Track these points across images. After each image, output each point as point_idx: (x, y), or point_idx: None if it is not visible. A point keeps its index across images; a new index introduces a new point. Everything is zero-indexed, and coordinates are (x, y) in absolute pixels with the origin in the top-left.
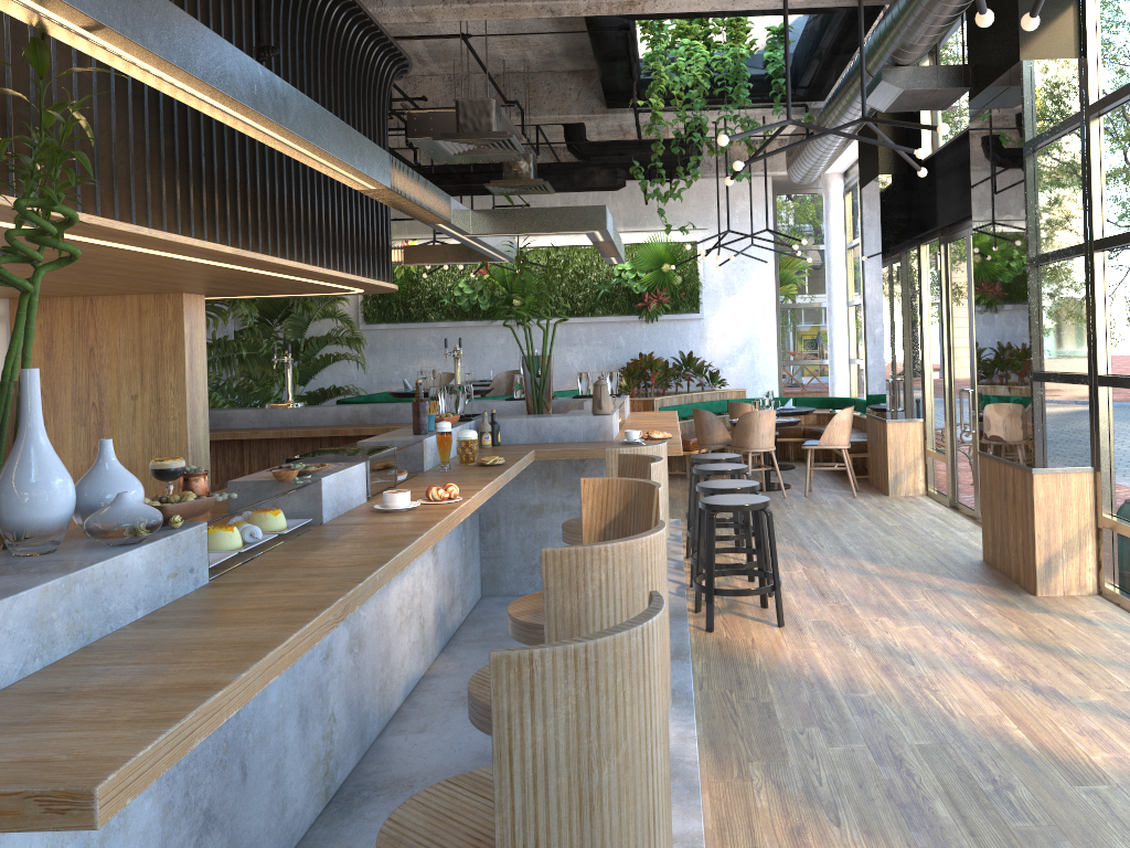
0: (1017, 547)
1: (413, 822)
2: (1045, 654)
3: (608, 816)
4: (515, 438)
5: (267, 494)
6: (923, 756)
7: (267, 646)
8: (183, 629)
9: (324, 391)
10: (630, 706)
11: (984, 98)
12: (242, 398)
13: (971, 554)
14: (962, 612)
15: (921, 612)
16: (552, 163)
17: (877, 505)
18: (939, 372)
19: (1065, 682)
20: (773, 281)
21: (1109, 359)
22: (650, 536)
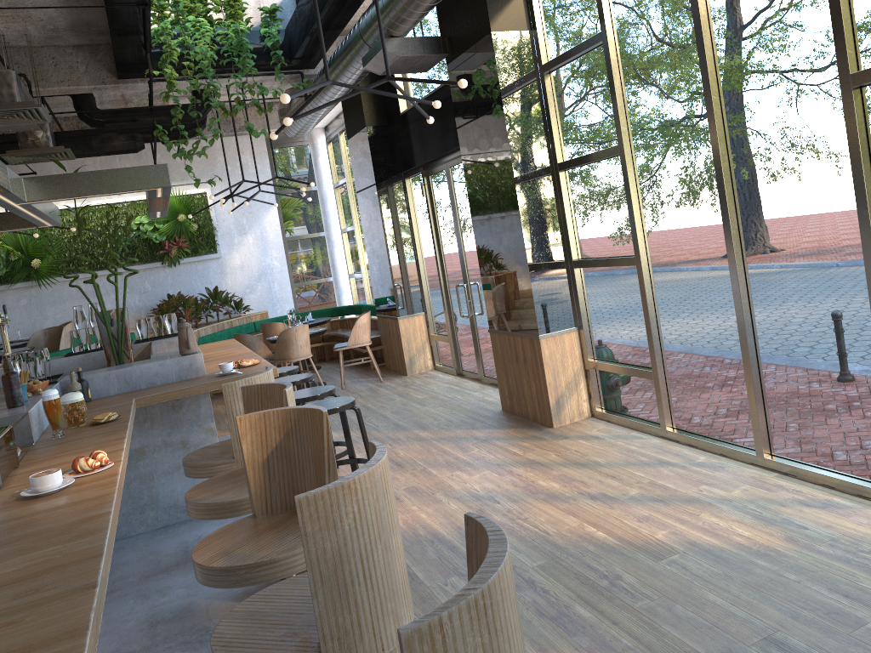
0: (532, 395)
1: None
2: (583, 469)
3: None
4: (106, 391)
5: None
6: (546, 574)
7: None
8: None
9: None
10: (515, 633)
11: (462, 62)
12: None
13: (492, 407)
14: (510, 452)
15: (482, 460)
16: (60, 132)
17: (403, 384)
18: (434, 275)
19: (608, 486)
20: (277, 219)
21: (579, 248)
22: (383, 458)
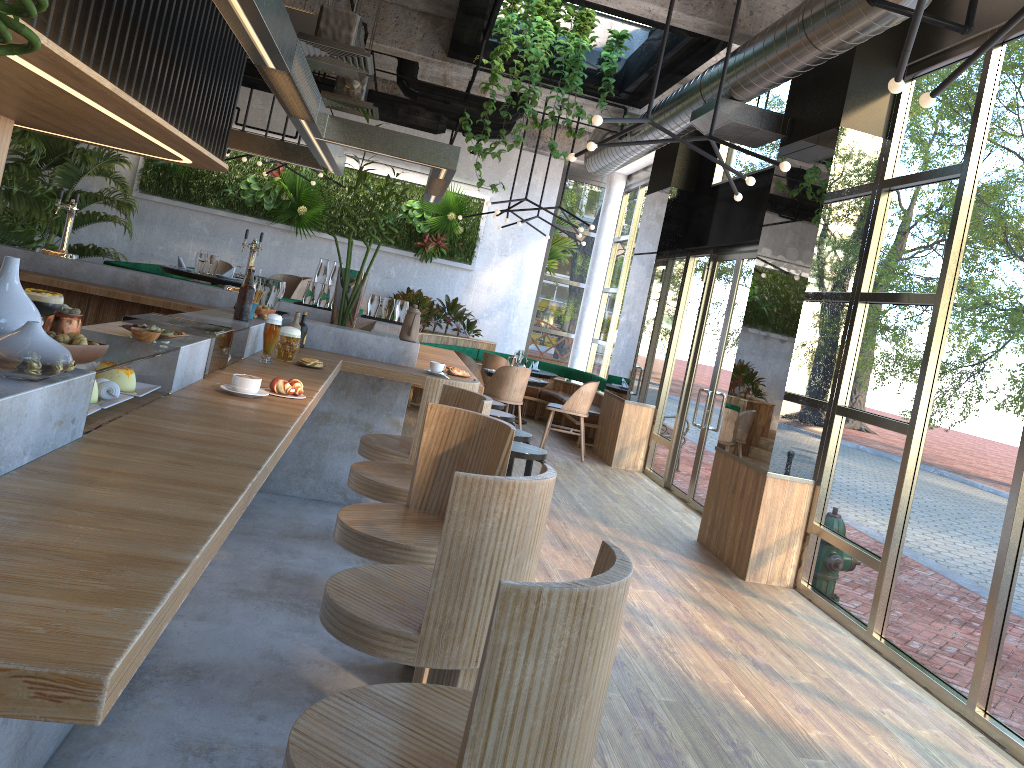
0: (736, 535)
1: (322, 736)
2: (759, 634)
3: (564, 763)
4: (320, 344)
5: (136, 352)
6: (670, 713)
7: (203, 526)
8: (88, 488)
9: (83, 248)
10: (603, 655)
11: (796, 149)
12: (0, 234)
13: (687, 533)
14: (686, 584)
15: (652, 578)
16: (374, 91)
17: (602, 472)
18: (681, 369)
19: (778, 662)
20: (543, 253)
21: (849, 394)
22: (549, 479)
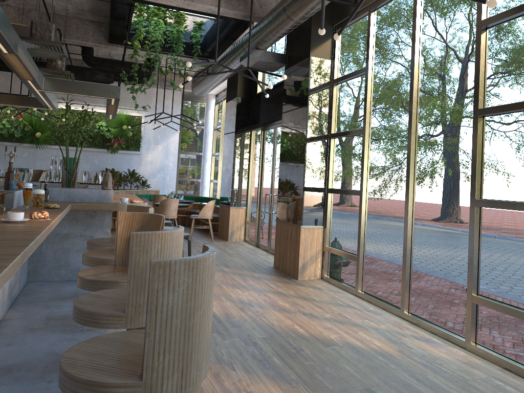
0: (291, 259)
1: (77, 357)
2: (305, 301)
3: (195, 338)
4: (57, 198)
5: None
6: (264, 341)
7: None
8: None
9: None
10: (206, 289)
11: (292, 70)
12: None
13: (268, 264)
14: (269, 286)
15: (252, 286)
16: (70, 65)
17: (224, 244)
18: (255, 186)
19: (315, 311)
20: (178, 140)
21: (333, 182)
22: (180, 229)
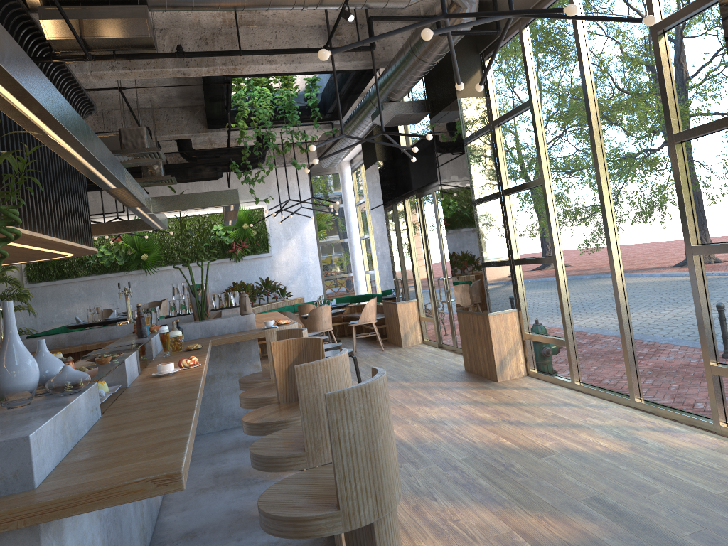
0: (484, 357)
1: (273, 499)
2: (510, 406)
3: (381, 463)
4: (193, 336)
5: (106, 369)
6: (466, 463)
7: (185, 425)
8: (123, 430)
9: None
10: (383, 412)
11: (439, 118)
12: None
13: (458, 368)
14: (463, 396)
15: (442, 400)
16: (167, 165)
17: (398, 352)
18: (423, 271)
19: (523, 417)
20: (313, 228)
21: (518, 250)
22: (344, 353)
